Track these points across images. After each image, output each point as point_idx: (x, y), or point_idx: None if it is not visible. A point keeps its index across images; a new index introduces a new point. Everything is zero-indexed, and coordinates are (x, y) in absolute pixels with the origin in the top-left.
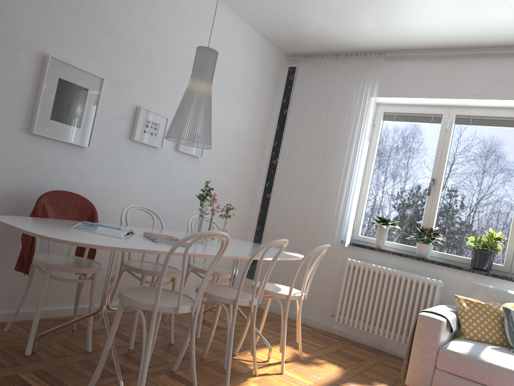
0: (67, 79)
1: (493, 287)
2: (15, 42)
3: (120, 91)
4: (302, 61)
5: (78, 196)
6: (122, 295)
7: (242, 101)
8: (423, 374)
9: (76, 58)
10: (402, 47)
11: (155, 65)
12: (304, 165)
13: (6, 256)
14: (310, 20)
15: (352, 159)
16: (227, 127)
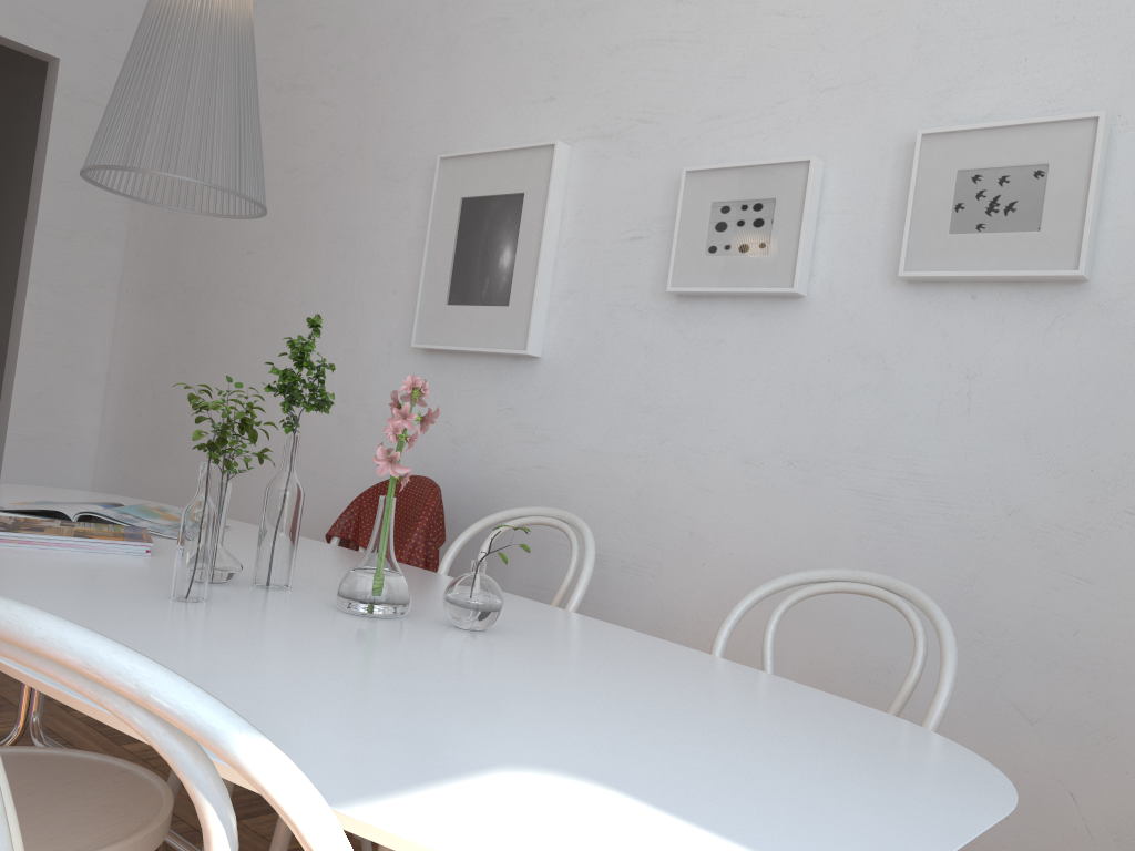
0: (472, 193)
1: None
2: (402, 168)
3: (631, 153)
4: None
5: (424, 486)
6: None
7: None
8: None
9: (510, 130)
10: None
11: None
12: None
13: None
14: None
15: None
16: None
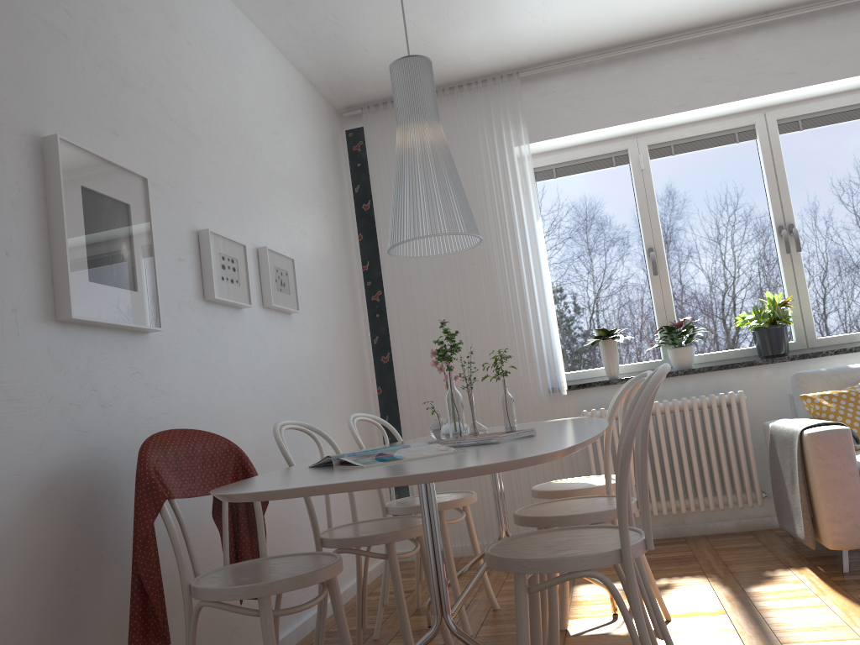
0: (96, 187)
1: (827, 369)
2: None
3: (168, 202)
4: (373, 114)
5: (198, 432)
6: (537, 560)
7: (313, 199)
8: (855, 521)
9: (90, 140)
10: (546, 58)
11: (200, 143)
12: (441, 285)
13: (87, 625)
14: (411, 30)
15: (523, 251)
16: (308, 250)
